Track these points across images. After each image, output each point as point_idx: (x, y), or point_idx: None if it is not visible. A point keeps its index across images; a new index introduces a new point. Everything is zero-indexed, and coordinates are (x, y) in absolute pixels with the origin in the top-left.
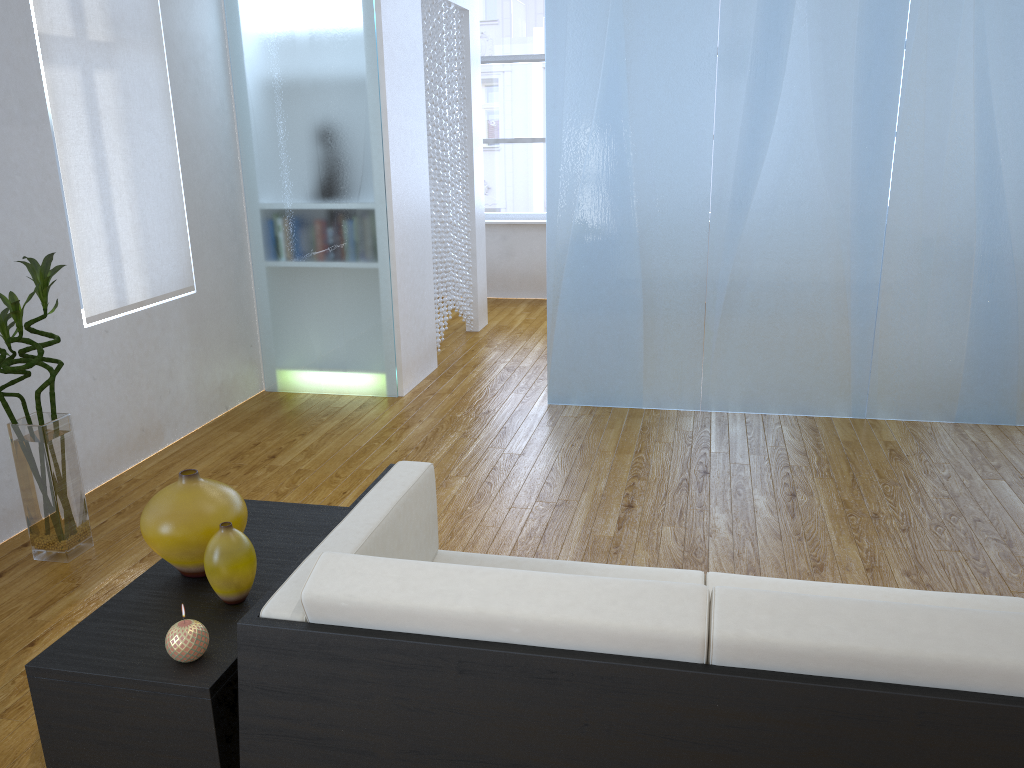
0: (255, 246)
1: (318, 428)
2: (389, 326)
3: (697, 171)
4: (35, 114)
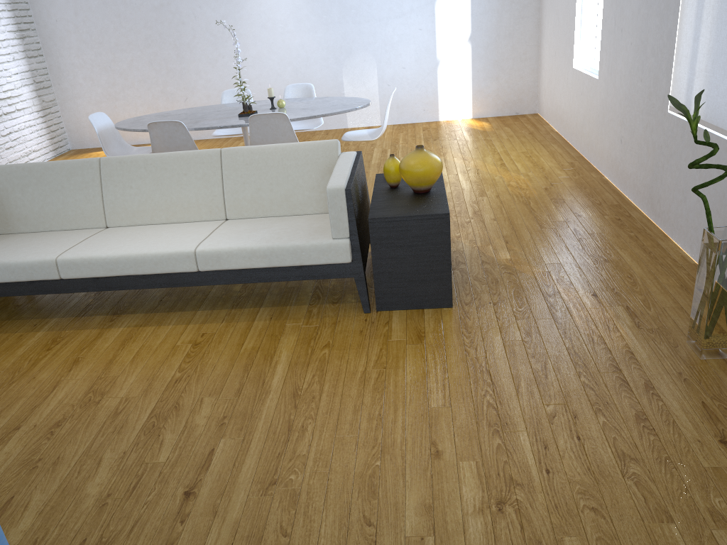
0: None
1: None
2: None
3: None
4: None
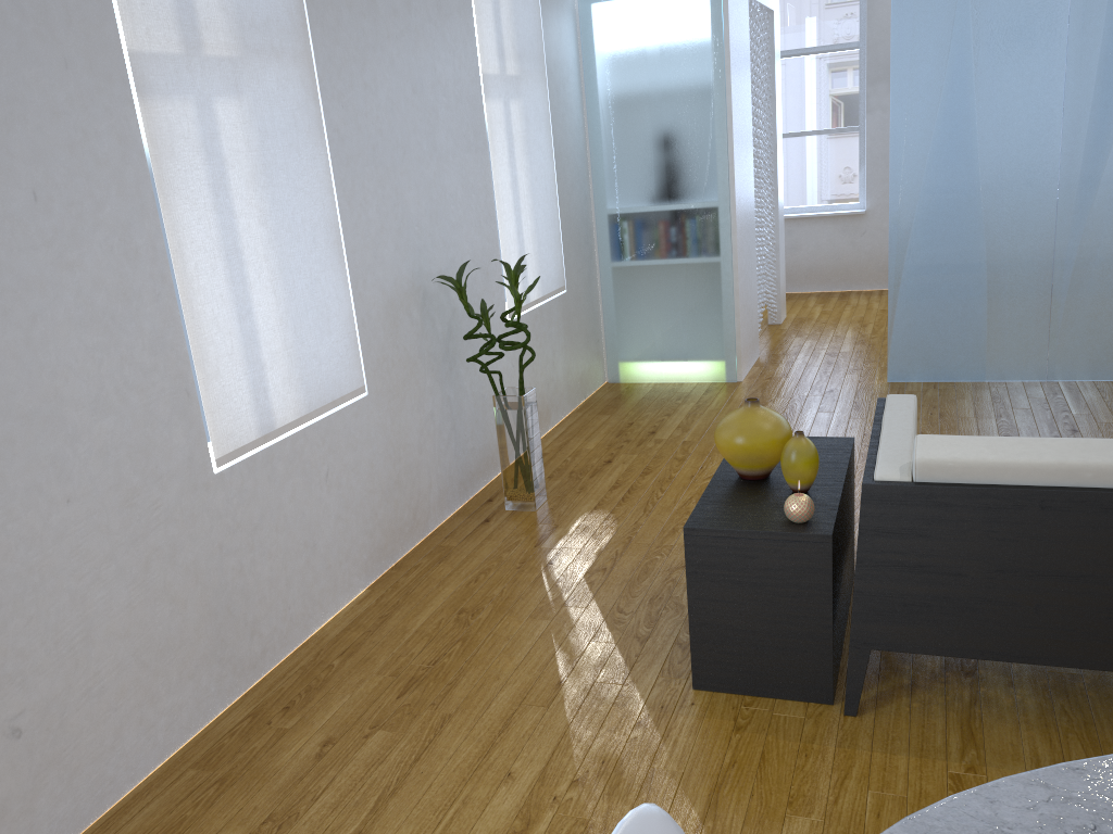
0: (602, 249)
1: (678, 409)
2: (730, 315)
3: (1045, 148)
4: (481, 142)
